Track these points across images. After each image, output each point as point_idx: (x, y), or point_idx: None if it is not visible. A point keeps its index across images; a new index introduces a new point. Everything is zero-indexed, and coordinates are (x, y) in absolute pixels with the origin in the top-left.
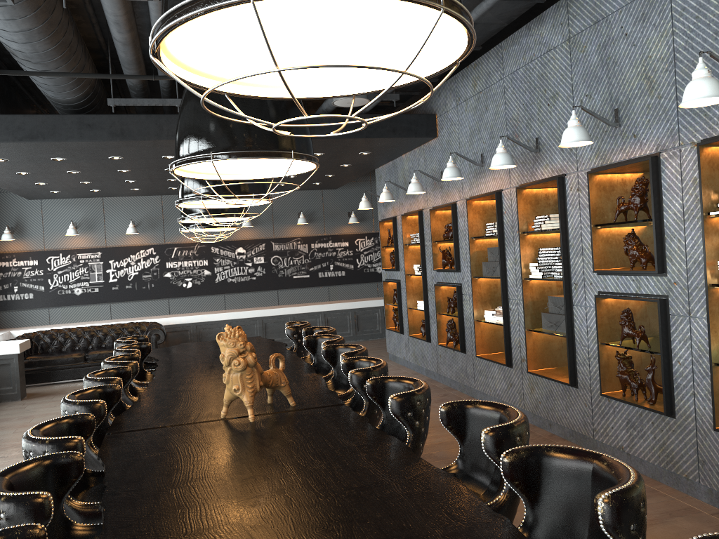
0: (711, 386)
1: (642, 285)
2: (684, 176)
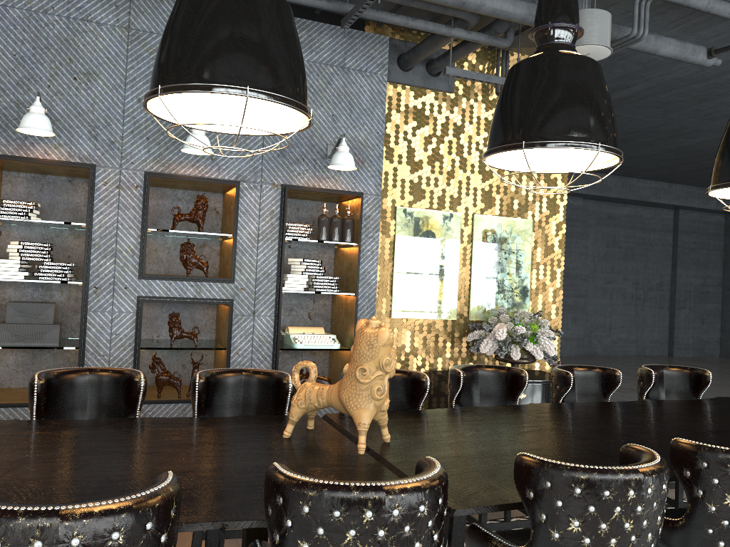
0: (277, 366)
1: (204, 290)
2: (263, 206)
